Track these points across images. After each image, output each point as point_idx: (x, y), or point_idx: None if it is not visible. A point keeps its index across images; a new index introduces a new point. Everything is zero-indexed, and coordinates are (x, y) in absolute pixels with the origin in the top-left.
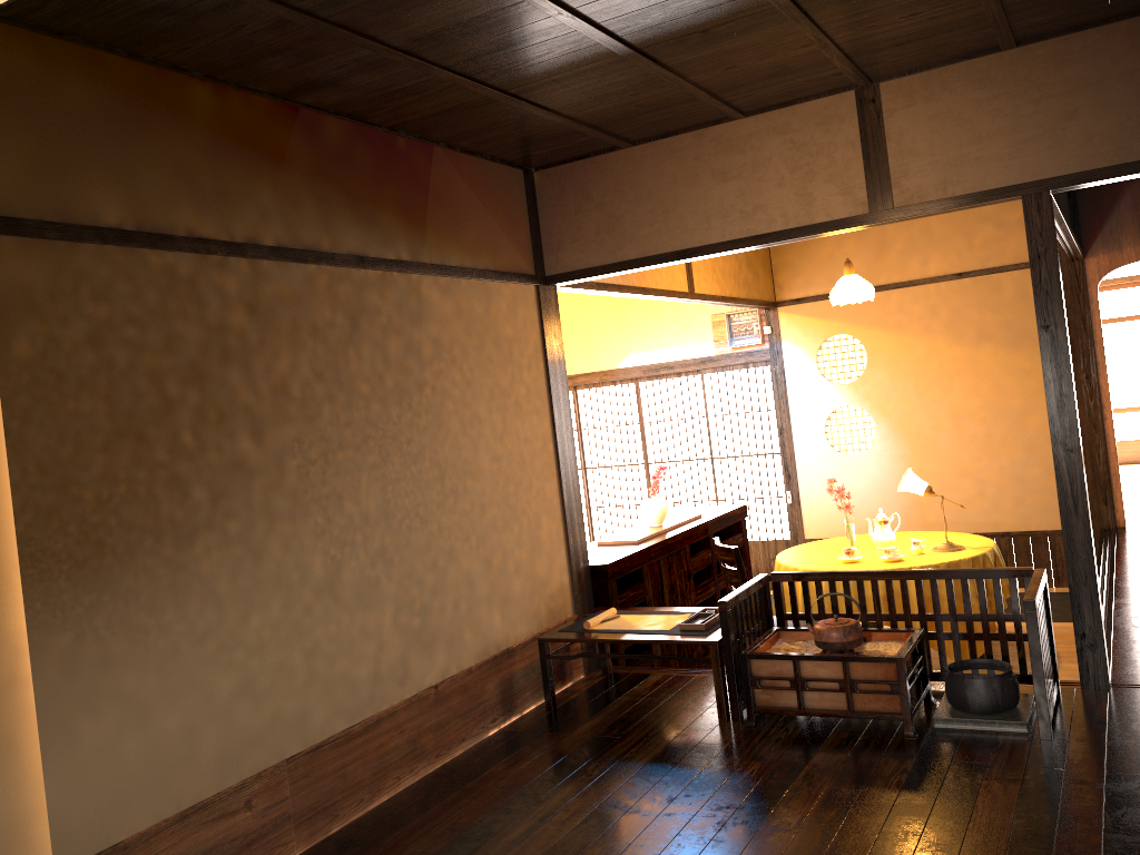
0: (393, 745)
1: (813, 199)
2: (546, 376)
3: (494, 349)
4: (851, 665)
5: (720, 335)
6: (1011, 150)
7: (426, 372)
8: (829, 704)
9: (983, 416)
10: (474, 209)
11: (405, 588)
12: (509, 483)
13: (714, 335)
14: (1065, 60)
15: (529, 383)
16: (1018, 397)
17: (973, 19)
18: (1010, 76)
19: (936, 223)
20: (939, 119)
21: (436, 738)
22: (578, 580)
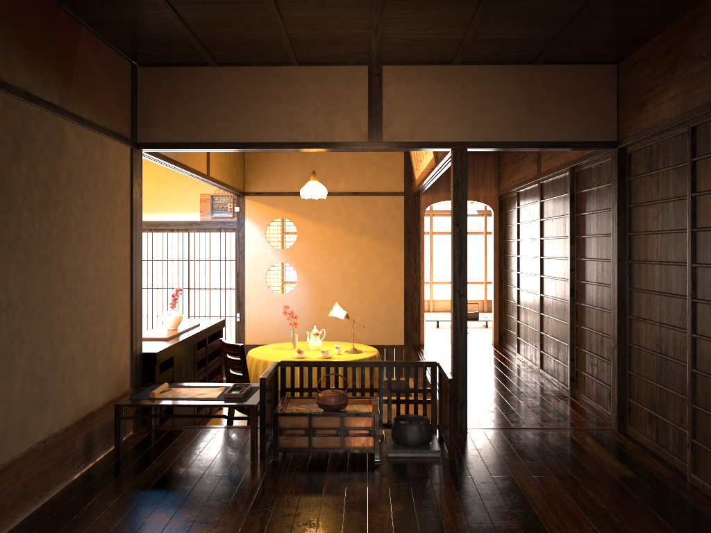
0: (12, 489)
1: (335, 127)
2: (130, 214)
3: (103, 187)
4: (345, 419)
5: (205, 208)
6: (450, 122)
7: (61, 195)
8: (329, 444)
9: (359, 277)
10: (101, 81)
11: (31, 362)
12: (103, 288)
13: (200, 208)
14: (483, 79)
15: (121, 217)
16: (378, 268)
17: (454, 41)
18: (454, 80)
19: (346, 161)
20: (414, 95)
21: (41, 482)
22: (135, 363)
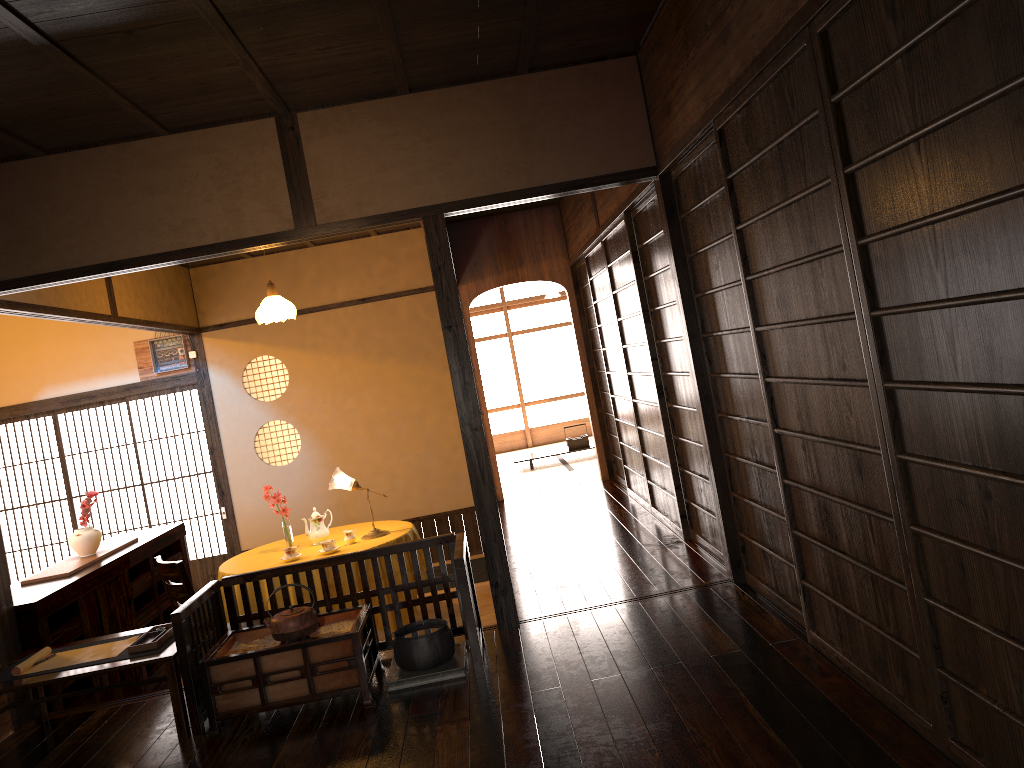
0: None
1: (242, 215)
2: None
3: None
4: (310, 649)
5: (145, 362)
6: (411, 179)
7: None
8: (292, 692)
9: (391, 420)
10: None
11: None
12: None
13: (138, 362)
14: (448, 108)
15: None
16: (417, 402)
17: (377, 61)
18: (406, 117)
19: (341, 255)
20: (351, 149)
21: None
22: (1, 625)
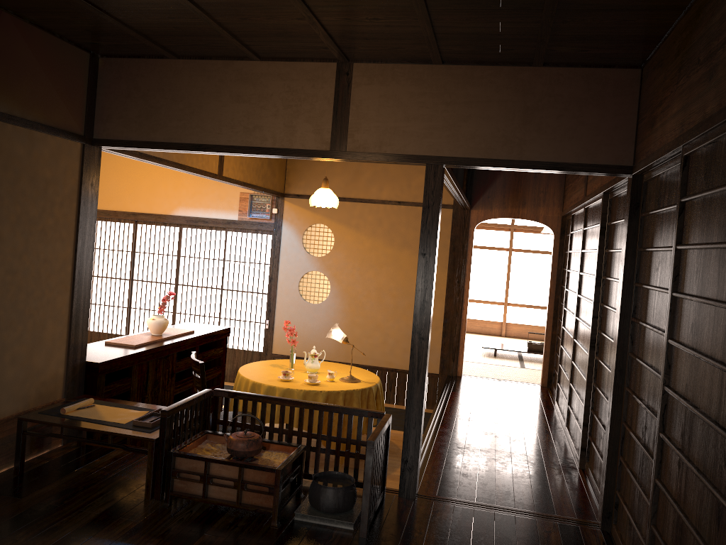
0: None
1: (295, 131)
2: (76, 214)
3: (30, 185)
4: (245, 470)
5: (244, 207)
6: (426, 132)
7: None
8: (225, 496)
9: (395, 294)
10: (34, 72)
11: None
12: (20, 292)
13: (239, 206)
14: (469, 82)
15: (59, 217)
16: None
17: (415, 35)
18: (435, 82)
19: (392, 166)
20: (386, 98)
21: None
22: (72, 372)
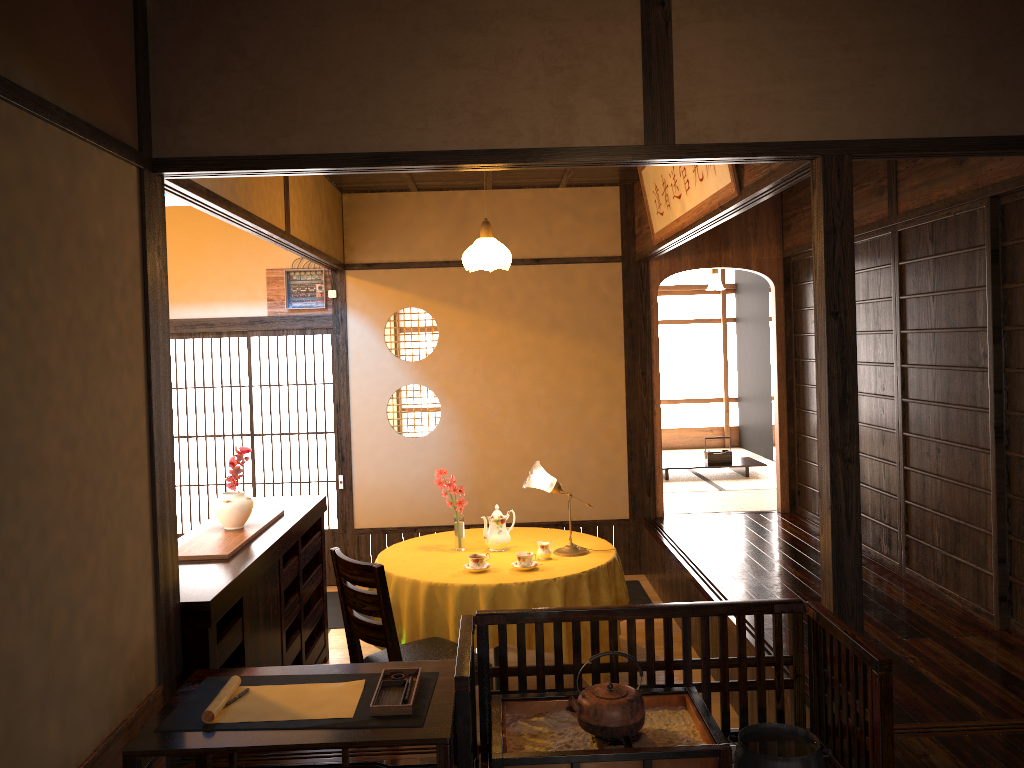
0: None
1: (574, 115)
2: (143, 312)
3: (78, 253)
4: (653, 762)
5: (276, 294)
6: (814, 100)
7: None
8: None
9: (548, 405)
10: (64, 9)
11: None
12: (86, 485)
13: (268, 293)
14: (880, 8)
15: (122, 319)
16: (581, 388)
17: None
18: (820, 11)
19: (520, 205)
20: (737, 45)
21: None
22: (166, 630)
